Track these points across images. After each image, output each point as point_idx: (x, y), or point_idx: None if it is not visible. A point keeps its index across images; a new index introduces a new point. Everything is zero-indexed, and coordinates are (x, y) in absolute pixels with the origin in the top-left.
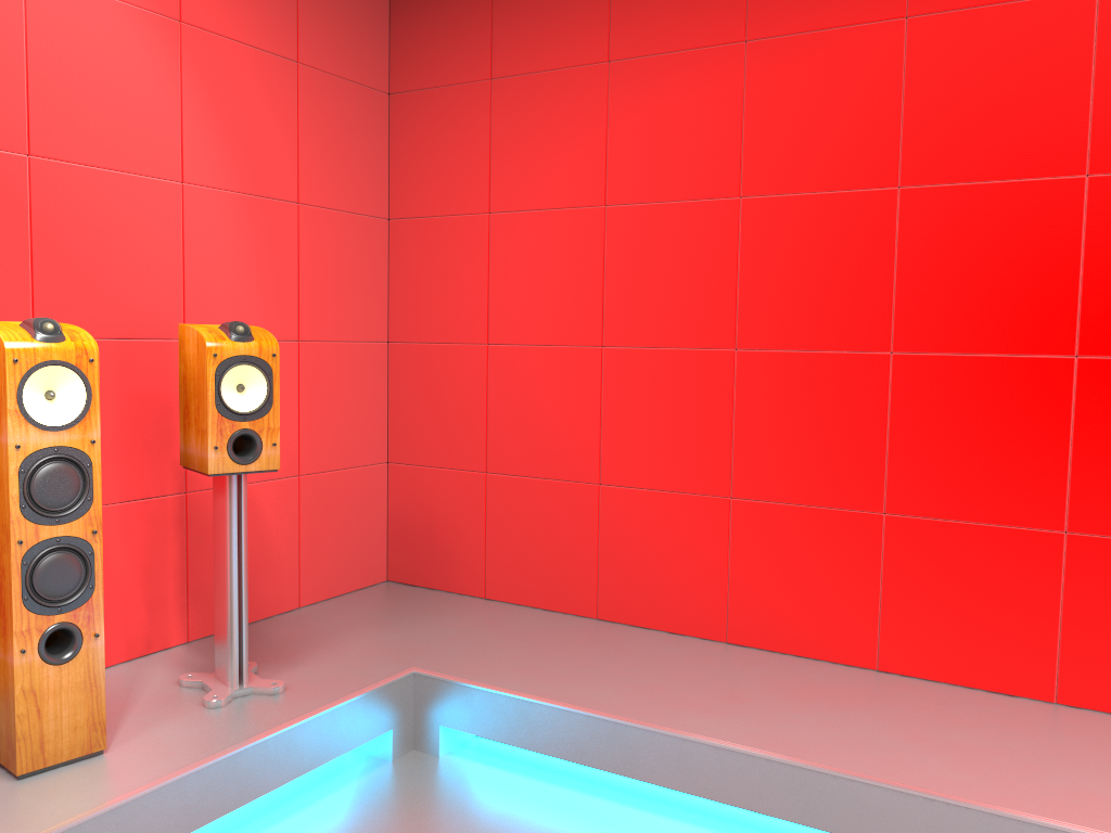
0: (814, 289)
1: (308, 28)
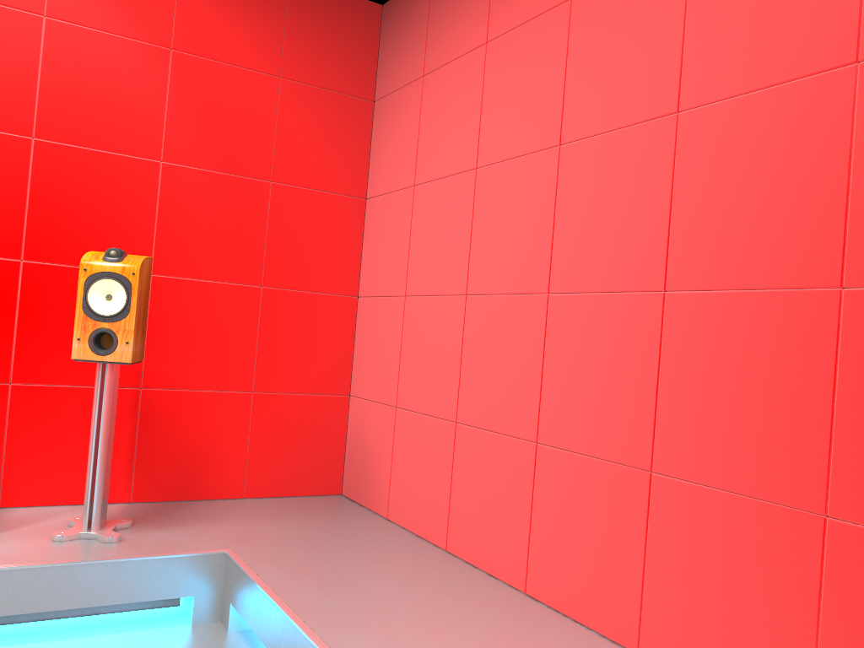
0: (607, 228)
1: (293, 52)
